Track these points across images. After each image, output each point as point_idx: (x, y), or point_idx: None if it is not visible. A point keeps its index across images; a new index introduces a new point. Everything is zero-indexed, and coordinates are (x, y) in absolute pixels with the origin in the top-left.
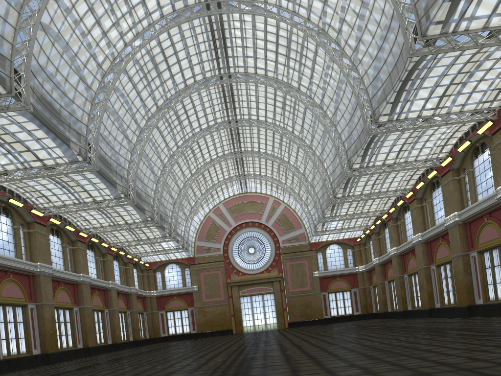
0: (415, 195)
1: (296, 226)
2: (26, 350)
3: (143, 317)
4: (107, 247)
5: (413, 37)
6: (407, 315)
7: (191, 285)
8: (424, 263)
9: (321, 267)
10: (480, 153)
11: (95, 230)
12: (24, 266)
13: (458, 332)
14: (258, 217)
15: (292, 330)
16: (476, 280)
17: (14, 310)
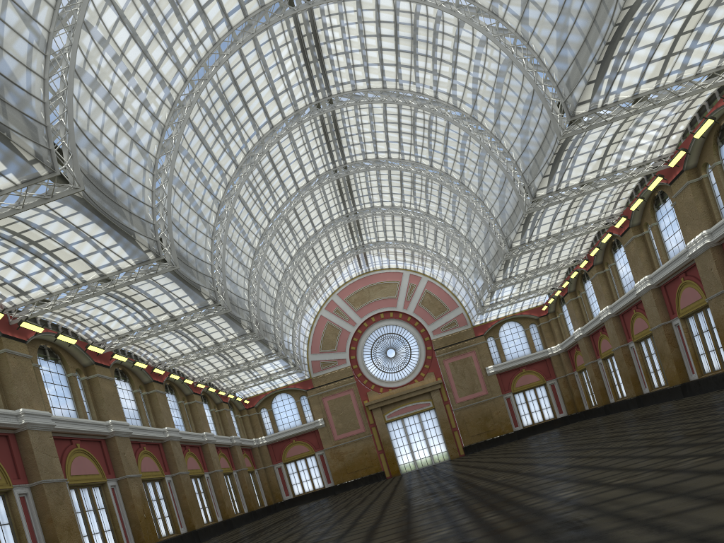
0: (629, 222)
1: (449, 307)
2: None
3: (254, 477)
4: (192, 385)
5: None
6: (644, 401)
7: (313, 420)
8: (662, 319)
9: (496, 358)
10: None
11: (174, 362)
12: (92, 427)
13: None
14: (392, 304)
15: (475, 455)
16: None
17: (91, 493)
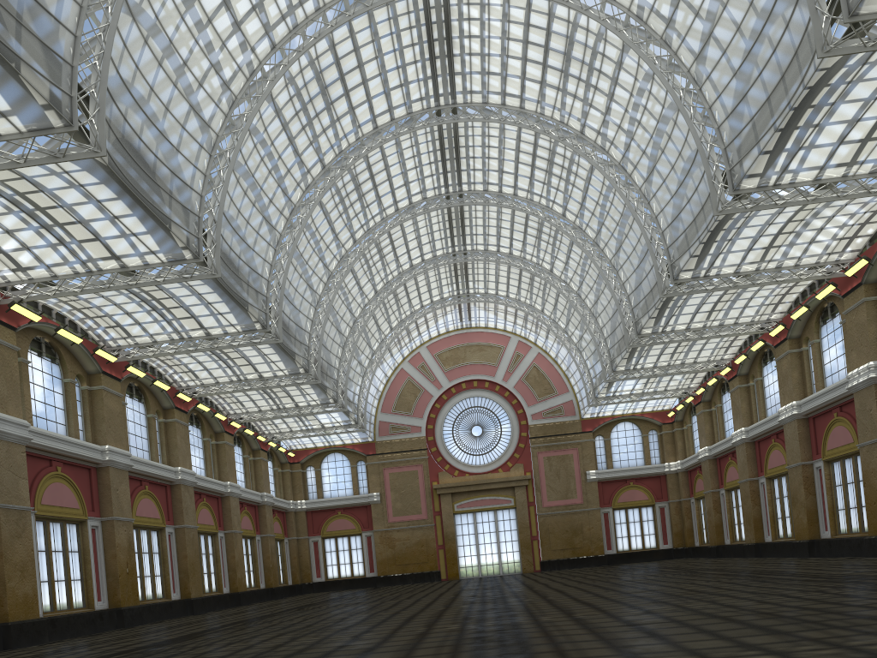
0: (787, 332)
1: (557, 389)
2: (84, 602)
3: (282, 547)
4: (224, 421)
5: (831, 18)
6: (763, 551)
7: (367, 492)
8: (802, 457)
9: (602, 462)
10: None
11: (205, 390)
12: (82, 450)
13: None
14: (490, 372)
15: (550, 574)
16: None
17: (64, 530)
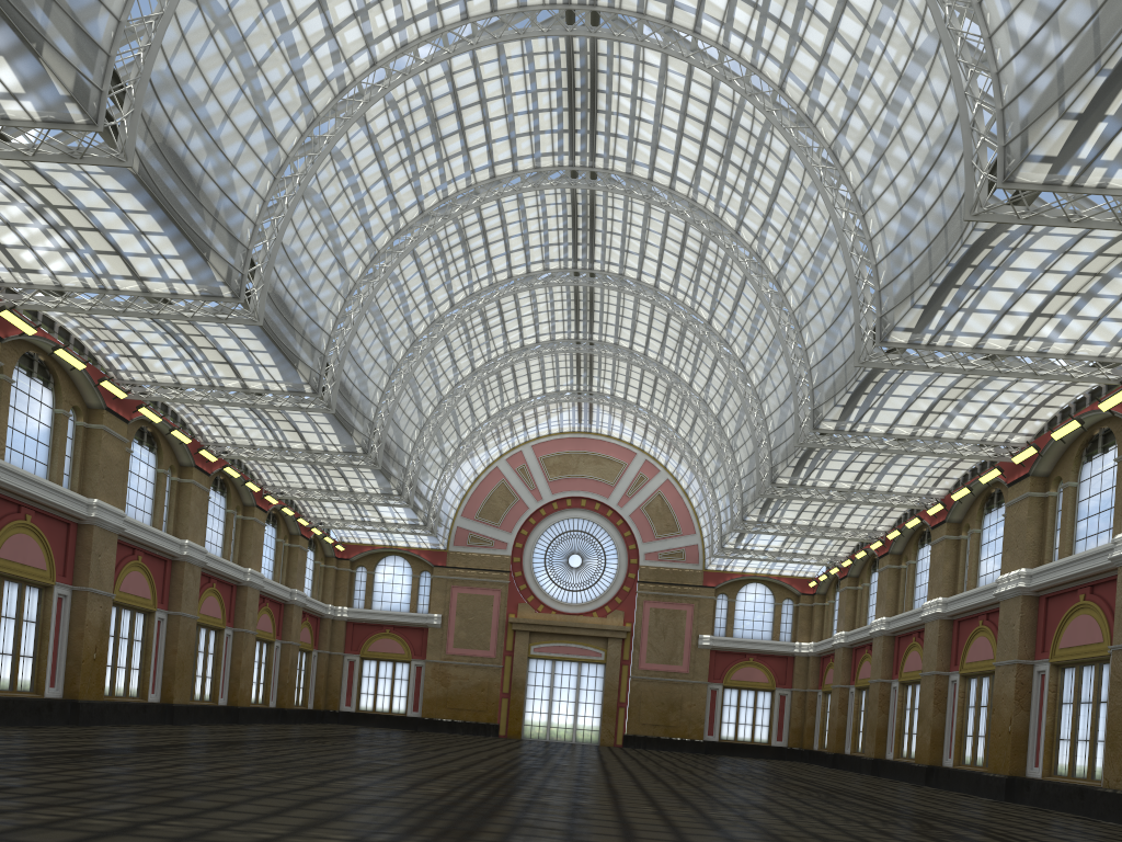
0: (947, 513)
1: (682, 528)
2: (31, 685)
3: (308, 660)
4: (258, 493)
5: (985, 179)
6: (881, 769)
7: (427, 611)
8: (938, 665)
9: (720, 627)
10: (1098, 452)
11: (237, 452)
12: (63, 500)
13: (958, 830)
14: (604, 492)
15: (627, 753)
16: (1038, 725)
17: (22, 593)
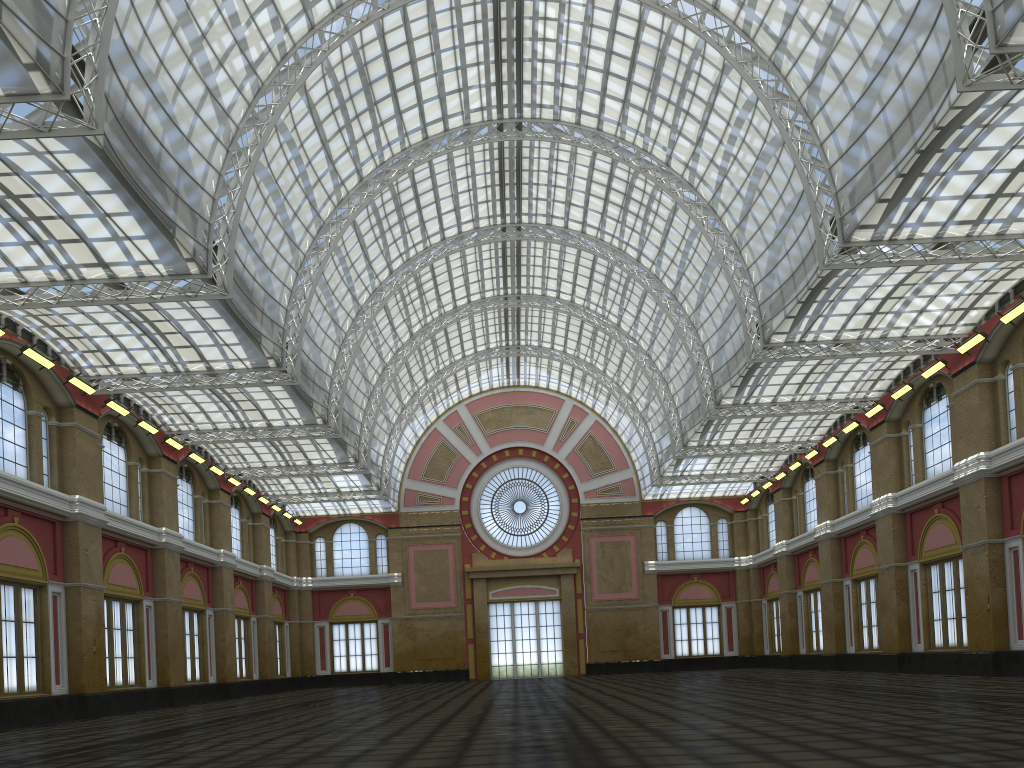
0: (885, 413)
1: (616, 464)
2: (38, 685)
3: (281, 632)
4: (221, 477)
5: (975, 47)
6: (845, 663)
7: (387, 572)
8: (896, 557)
9: (663, 552)
10: None
11: (201, 437)
12: (46, 499)
13: None
14: (538, 439)
15: (599, 679)
16: (1016, 600)
17: (18, 595)
